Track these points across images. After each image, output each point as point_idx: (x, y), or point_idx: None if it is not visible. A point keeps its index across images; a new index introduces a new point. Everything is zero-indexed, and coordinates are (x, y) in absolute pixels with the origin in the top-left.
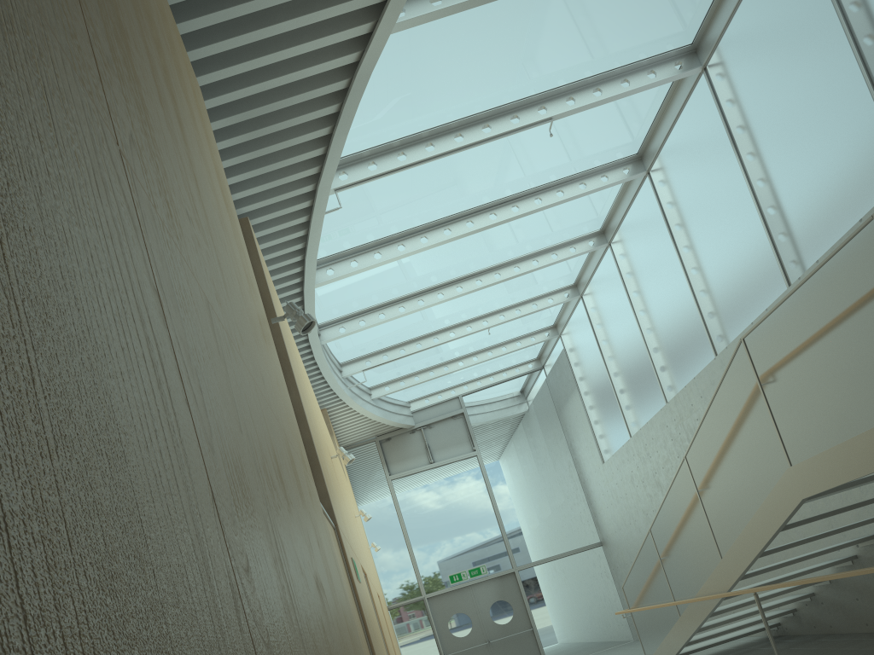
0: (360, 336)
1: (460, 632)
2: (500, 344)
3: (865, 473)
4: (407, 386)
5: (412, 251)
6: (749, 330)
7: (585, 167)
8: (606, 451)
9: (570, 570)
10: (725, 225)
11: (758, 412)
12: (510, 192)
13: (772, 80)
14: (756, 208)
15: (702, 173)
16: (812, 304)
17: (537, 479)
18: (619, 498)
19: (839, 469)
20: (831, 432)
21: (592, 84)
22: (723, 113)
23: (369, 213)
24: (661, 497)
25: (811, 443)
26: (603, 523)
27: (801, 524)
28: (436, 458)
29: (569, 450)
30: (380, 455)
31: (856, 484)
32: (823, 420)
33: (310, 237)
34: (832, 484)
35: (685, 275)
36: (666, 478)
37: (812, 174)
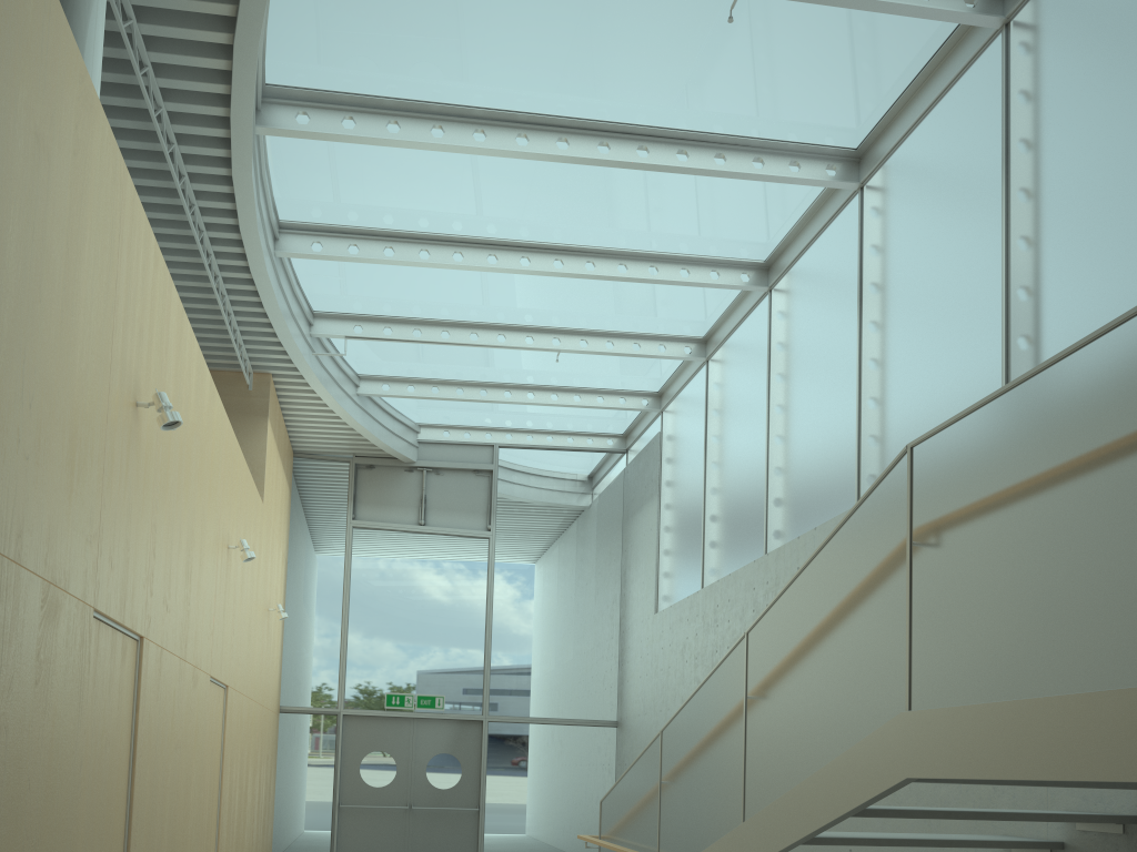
0: (352, 277)
1: (374, 779)
2: (574, 390)
3: (1045, 777)
4: (417, 396)
5: (453, 144)
6: (929, 432)
7: (771, 132)
8: (665, 598)
9: (561, 745)
10: (945, 299)
11: (888, 592)
12: (643, 118)
13: (1110, 61)
14: (1002, 281)
15: (939, 204)
16: (1071, 402)
17: (561, 603)
18: (658, 670)
19: (996, 749)
20: (1008, 674)
21: None
22: (1008, 108)
23: (392, 34)
24: None
25: (961, 680)
26: (628, 696)
27: (887, 815)
28: (430, 520)
29: (620, 580)
30: (349, 484)
31: (1005, 782)
32: (1000, 645)
33: None
34: (972, 772)
35: (858, 365)
36: None
37: (1115, 242)
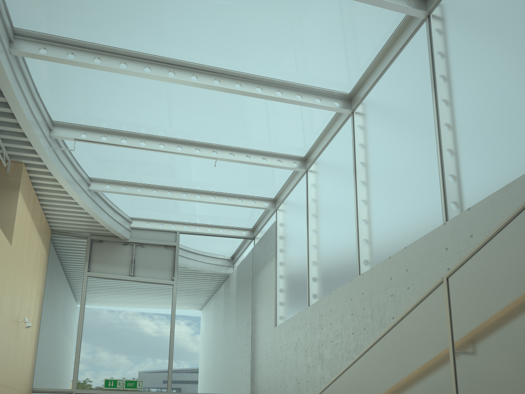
0: (76, 90)
1: None
2: (224, 195)
3: None
4: (127, 193)
5: None
6: None
7: None
8: (281, 316)
9: None
10: None
11: None
12: None
13: None
14: None
15: None
16: None
17: (216, 324)
18: (278, 361)
19: None
20: None
21: None
22: None
23: None
24: (319, 370)
25: None
26: (257, 379)
27: None
28: (137, 274)
29: (251, 310)
30: (86, 251)
31: None
32: None
33: None
34: None
35: (437, 126)
36: (331, 352)
37: None
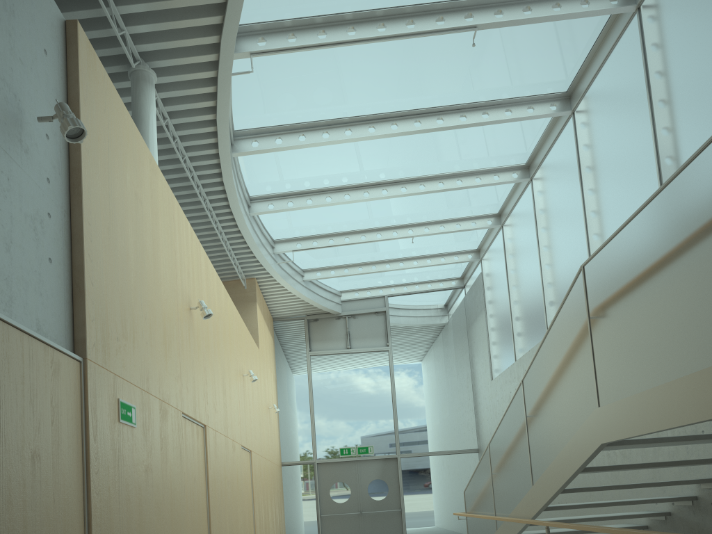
0: (292, 218)
1: (338, 498)
2: (426, 257)
3: (658, 429)
4: (336, 276)
5: (334, 140)
6: (589, 257)
7: (513, 94)
8: (495, 370)
9: (445, 467)
10: (626, 170)
11: (582, 346)
12: (437, 103)
13: (695, 22)
14: (655, 155)
15: (616, 116)
16: (647, 233)
17: (435, 383)
18: (497, 414)
19: (636, 419)
20: (638, 378)
21: (524, 2)
22: (645, 56)
23: (294, 92)
24: None
25: (619, 386)
26: (482, 433)
27: (605, 469)
28: (353, 345)
29: (470, 364)
30: (305, 331)
31: (664, 441)
32: (633, 364)
33: (218, 95)
34: (628, 433)
35: (584, 216)
36: None
37: (711, 124)
